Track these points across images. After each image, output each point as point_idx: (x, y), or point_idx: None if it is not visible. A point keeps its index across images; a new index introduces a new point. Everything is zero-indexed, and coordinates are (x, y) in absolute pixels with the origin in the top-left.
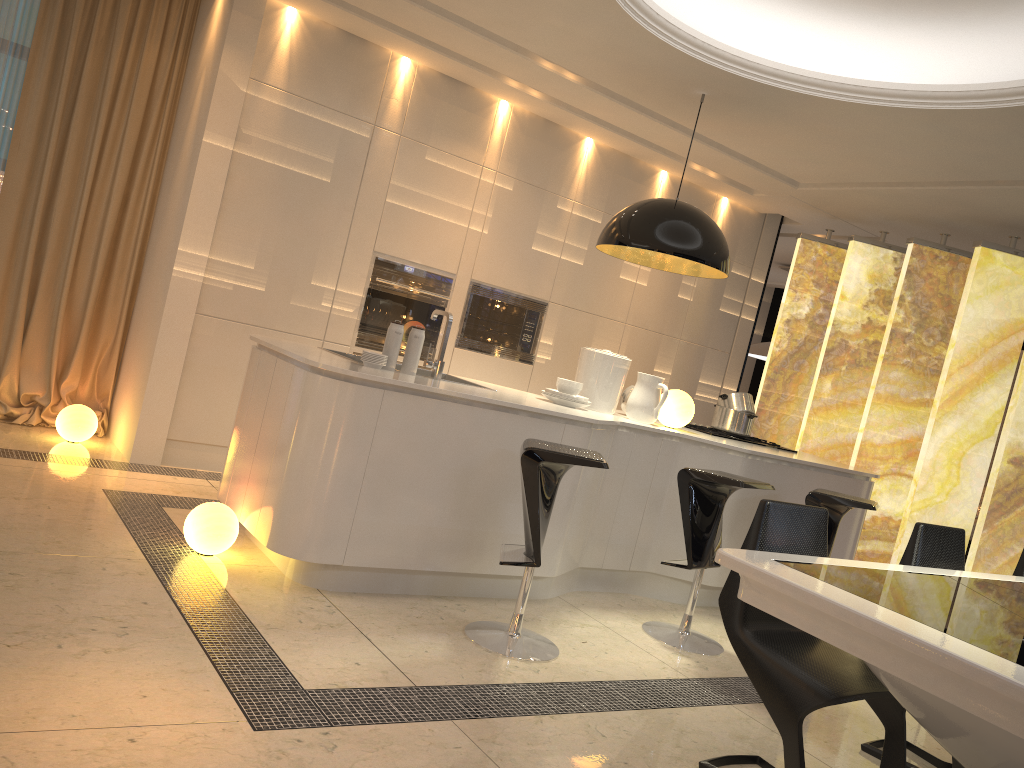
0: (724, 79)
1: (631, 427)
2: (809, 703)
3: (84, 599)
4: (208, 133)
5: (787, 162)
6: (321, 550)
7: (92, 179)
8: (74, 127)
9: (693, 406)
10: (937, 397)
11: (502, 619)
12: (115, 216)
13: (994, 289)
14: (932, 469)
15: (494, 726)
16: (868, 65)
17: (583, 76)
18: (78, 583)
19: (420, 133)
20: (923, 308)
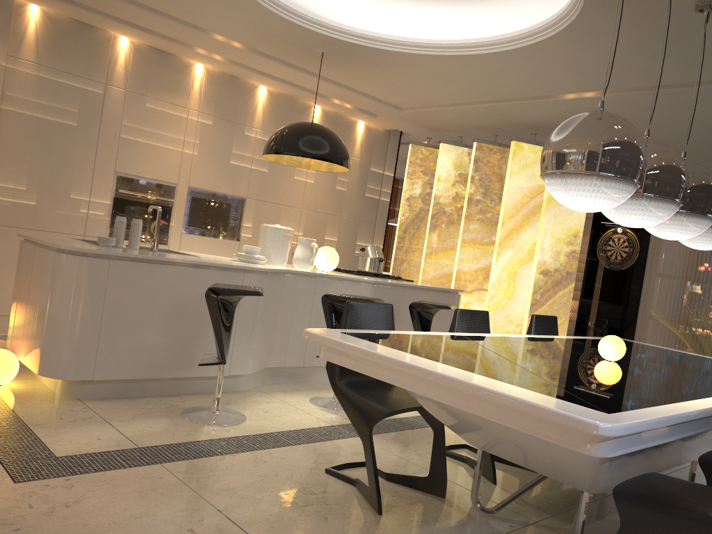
0: (332, 42)
1: (294, 272)
2: (375, 418)
3: None
4: None
5: (389, 94)
6: (76, 371)
7: None
8: None
9: (337, 256)
10: (497, 238)
11: (211, 404)
12: None
13: (524, 167)
14: (498, 283)
15: (190, 464)
16: (426, 29)
17: (244, 44)
18: None
19: (140, 88)
20: (486, 183)
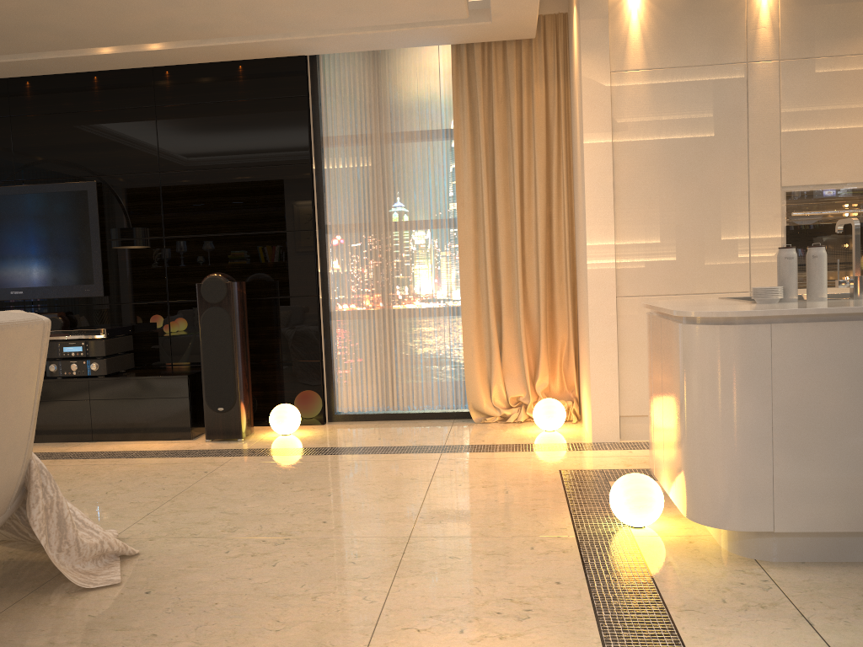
0: None
1: None
2: None
3: (502, 580)
4: (586, 135)
5: None
6: (741, 516)
7: (519, 211)
8: (497, 175)
9: None
10: None
11: None
12: (543, 235)
13: None
14: None
15: None
16: None
17: None
18: (503, 564)
19: (801, 49)
20: None
